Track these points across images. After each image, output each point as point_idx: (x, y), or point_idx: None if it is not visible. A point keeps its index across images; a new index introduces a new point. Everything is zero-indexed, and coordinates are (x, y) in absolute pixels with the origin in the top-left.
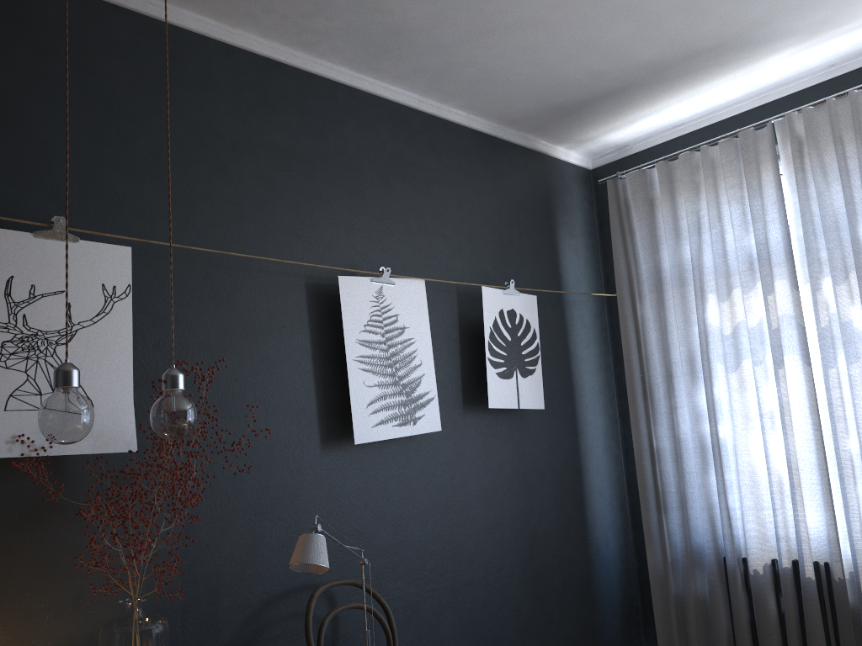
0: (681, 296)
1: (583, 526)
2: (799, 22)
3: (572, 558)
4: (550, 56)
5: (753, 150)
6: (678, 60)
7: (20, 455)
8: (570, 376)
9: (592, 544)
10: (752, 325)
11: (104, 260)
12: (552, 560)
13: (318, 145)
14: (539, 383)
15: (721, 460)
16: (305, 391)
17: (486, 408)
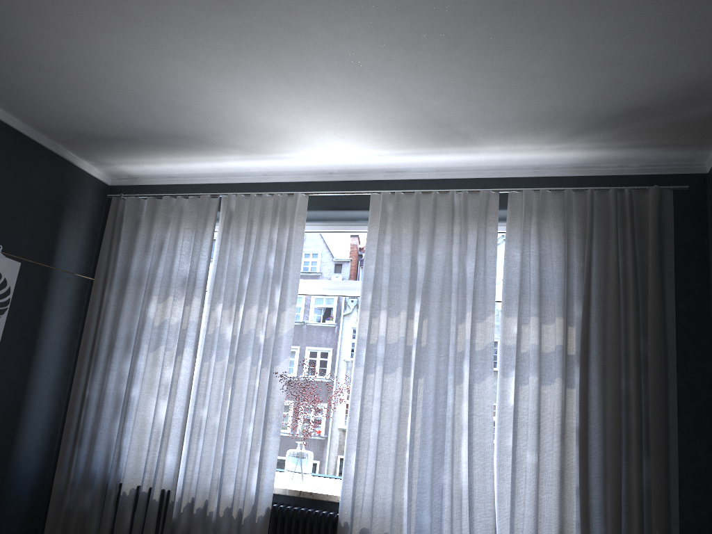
0: (136, 292)
1: (9, 447)
2: (240, 142)
3: None
4: (71, 98)
5: (205, 210)
6: (166, 136)
7: None
8: (37, 330)
9: (13, 462)
10: (172, 323)
11: None
12: None
13: None
14: None
15: (127, 412)
16: None
17: None
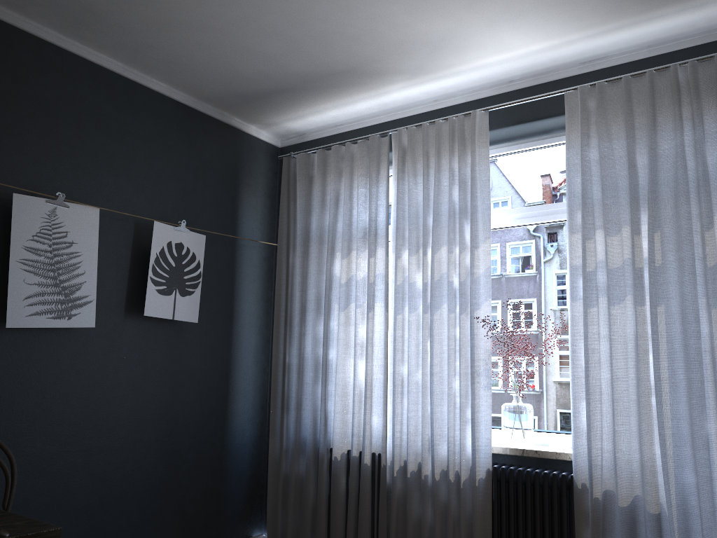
0: (318, 251)
1: (224, 418)
2: (401, 64)
3: (208, 440)
4: (222, 54)
5: (376, 152)
6: (323, 76)
7: None
8: (232, 302)
9: (229, 432)
10: (359, 278)
11: None
12: (189, 440)
13: (17, 88)
14: (196, 302)
15: (327, 375)
16: None
17: (147, 316)
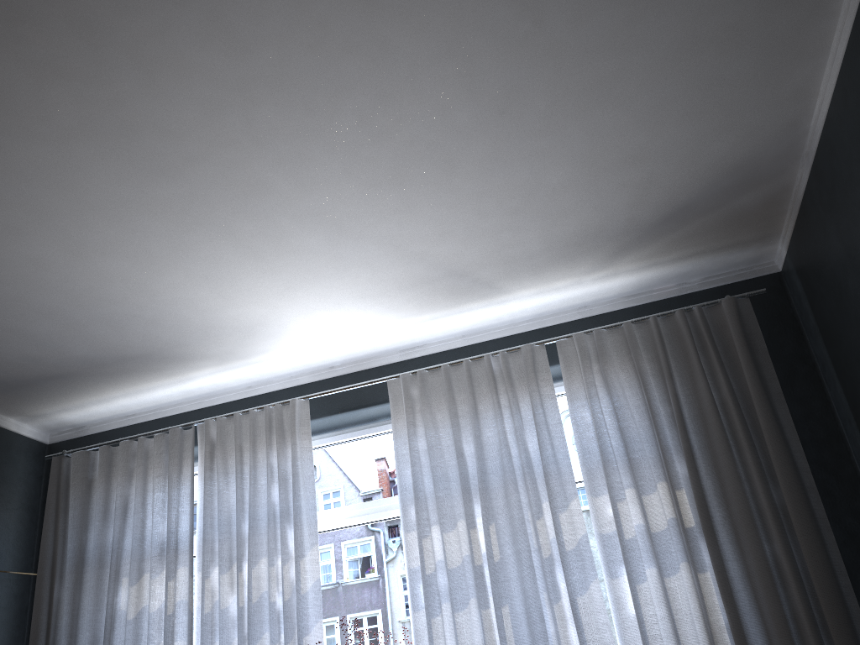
0: (97, 578)
1: None
2: (209, 349)
3: None
4: None
5: (178, 447)
6: (112, 360)
7: None
8: None
9: None
10: (153, 609)
11: None
12: None
13: None
14: None
15: None
16: None
17: None
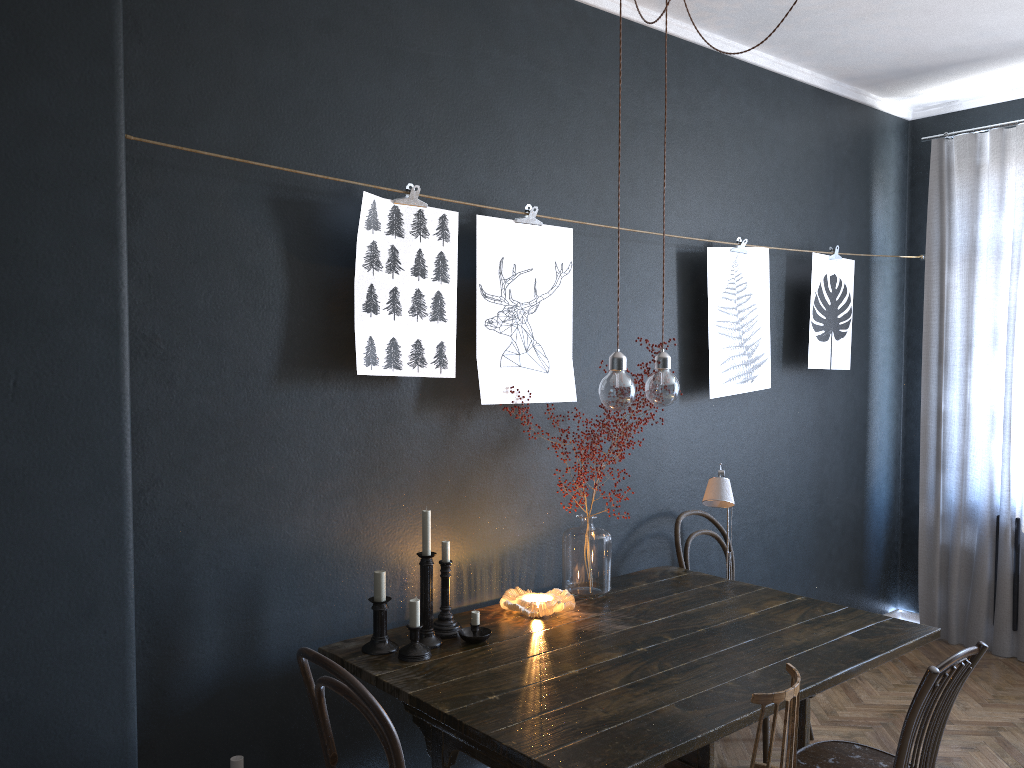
0: (995, 269)
1: (863, 477)
2: None
3: (851, 504)
4: (921, 34)
5: None
6: None
7: (511, 402)
8: (868, 336)
9: (868, 493)
10: None
11: (556, 241)
12: (836, 505)
13: (692, 117)
14: (848, 345)
15: (1011, 430)
16: (671, 350)
17: (799, 366)
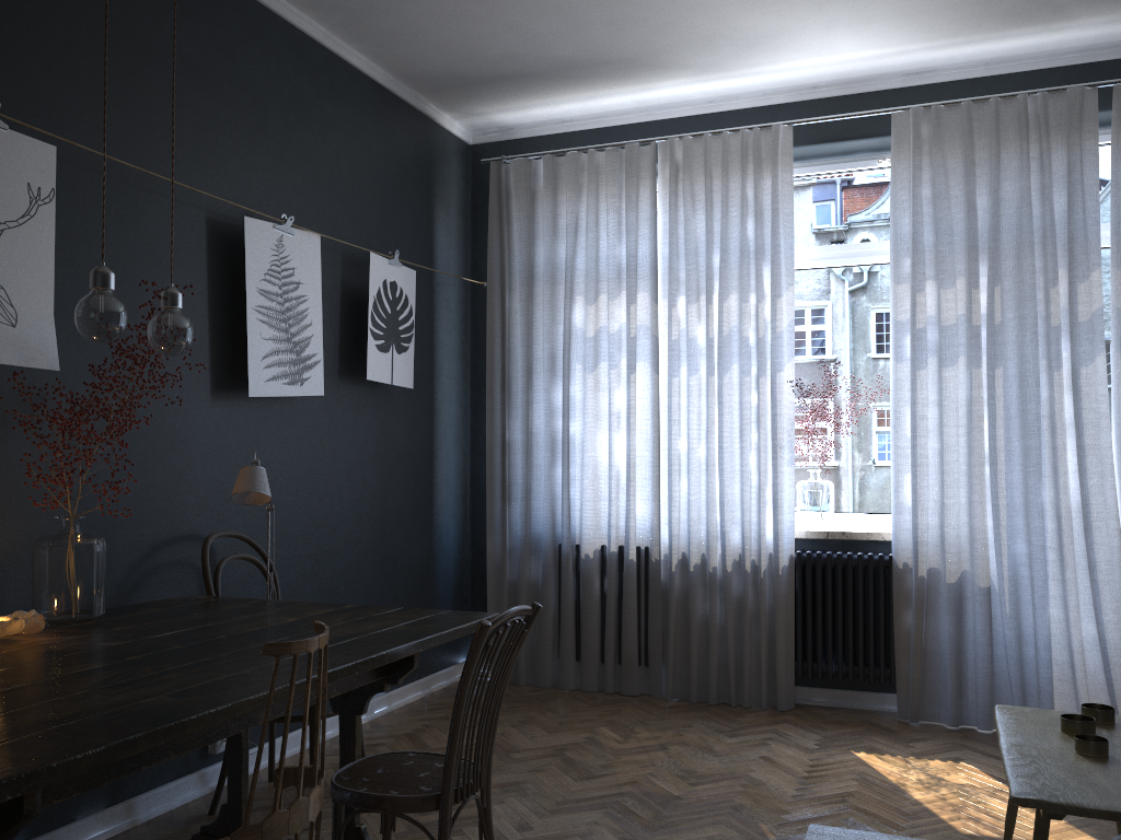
0: (551, 294)
1: (430, 513)
2: (696, 59)
3: (418, 541)
4: (475, 28)
5: (636, 166)
6: (589, 64)
7: None
8: (432, 360)
9: (436, 531)
10: (613, 330)
11: (31, 156)
12: (402, 541)
13: (226, 65)
14: (411, 361)
15: (569, 454)
16: (200, 335)
17: (359, 380)
